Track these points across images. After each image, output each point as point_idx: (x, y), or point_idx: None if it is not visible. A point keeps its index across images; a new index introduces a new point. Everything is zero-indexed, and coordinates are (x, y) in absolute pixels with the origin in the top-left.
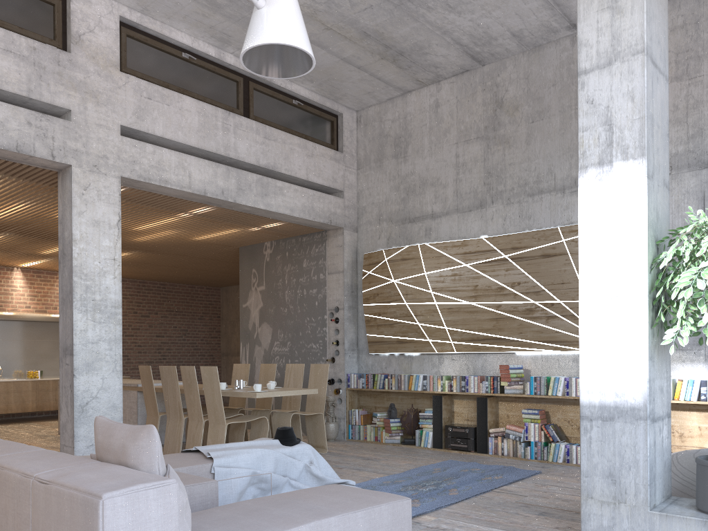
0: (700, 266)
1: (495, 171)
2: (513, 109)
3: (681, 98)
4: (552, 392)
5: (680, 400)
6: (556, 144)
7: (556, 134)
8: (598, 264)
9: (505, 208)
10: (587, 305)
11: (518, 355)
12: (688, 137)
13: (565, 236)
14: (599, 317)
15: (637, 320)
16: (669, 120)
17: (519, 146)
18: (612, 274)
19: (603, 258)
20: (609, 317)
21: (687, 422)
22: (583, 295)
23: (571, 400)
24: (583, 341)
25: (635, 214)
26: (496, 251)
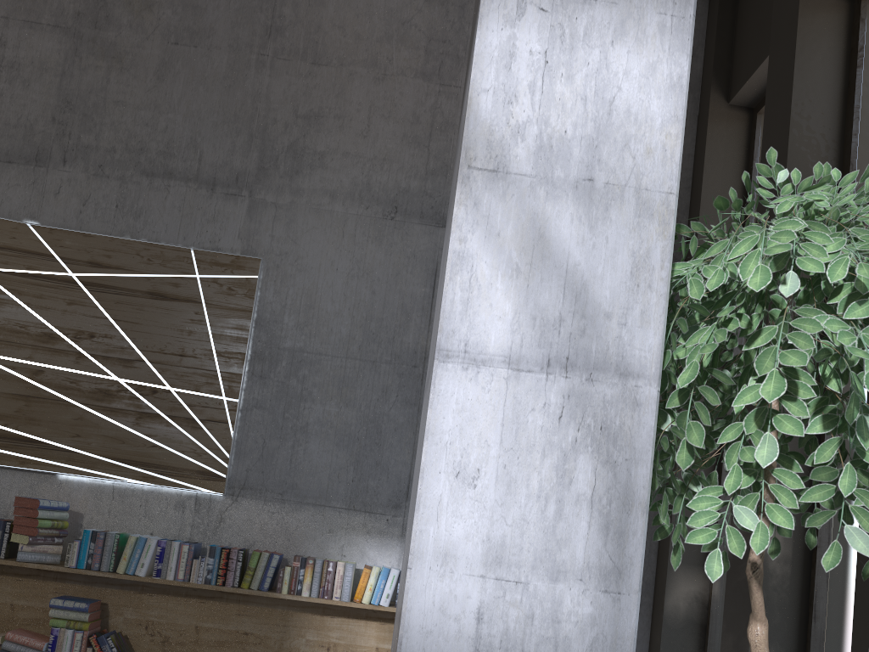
0: (846, 315)
1: (82, 105)
2: (142, 5)
3: (426, 108)
4: (127, 567)
5: (364, 603)
6: (215, 101)
7: (218, 83)
8: (520, 239)
9: (91, 182)
10: (465, 368)
11: (62, 480)
12: (427, 172)
13: (202, 268)
14: (500, 417)
15: (624, 451)
16: (404, 135)
17: (142, 77)
18: (561, 282)
19: (538, 225)
20: (534, 423)
21: (360, 640)
22: (455, 332)
23: (159, 584)
24: (433, 493)
25: (652, 115)
26: (55, 259)
